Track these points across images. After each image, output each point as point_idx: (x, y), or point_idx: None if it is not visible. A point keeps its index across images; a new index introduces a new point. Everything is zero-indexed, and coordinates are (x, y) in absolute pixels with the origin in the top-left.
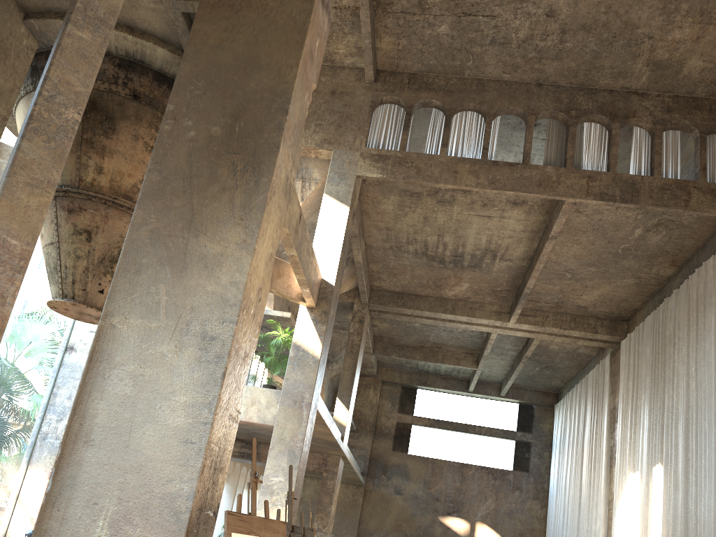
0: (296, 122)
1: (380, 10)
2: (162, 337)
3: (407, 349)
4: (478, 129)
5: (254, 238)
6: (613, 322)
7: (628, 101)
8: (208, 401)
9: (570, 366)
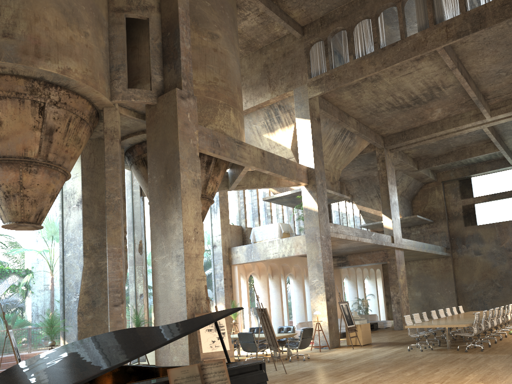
0: (188, 156)
1: (279, 3)
2: (167, 260)
3: (441, 158)
4: (371, 29)
5: (181, 214)
6: None
7: None
8: (183, 278)
9: None
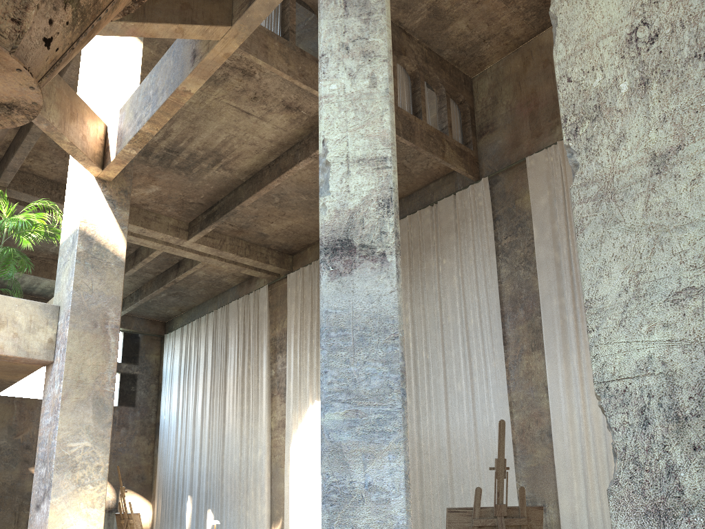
0: None
1: None
2: None
3: None
4: None
5: None
6: (281, 254)
7: (400, 37)
8: None
9: (202, 294)
